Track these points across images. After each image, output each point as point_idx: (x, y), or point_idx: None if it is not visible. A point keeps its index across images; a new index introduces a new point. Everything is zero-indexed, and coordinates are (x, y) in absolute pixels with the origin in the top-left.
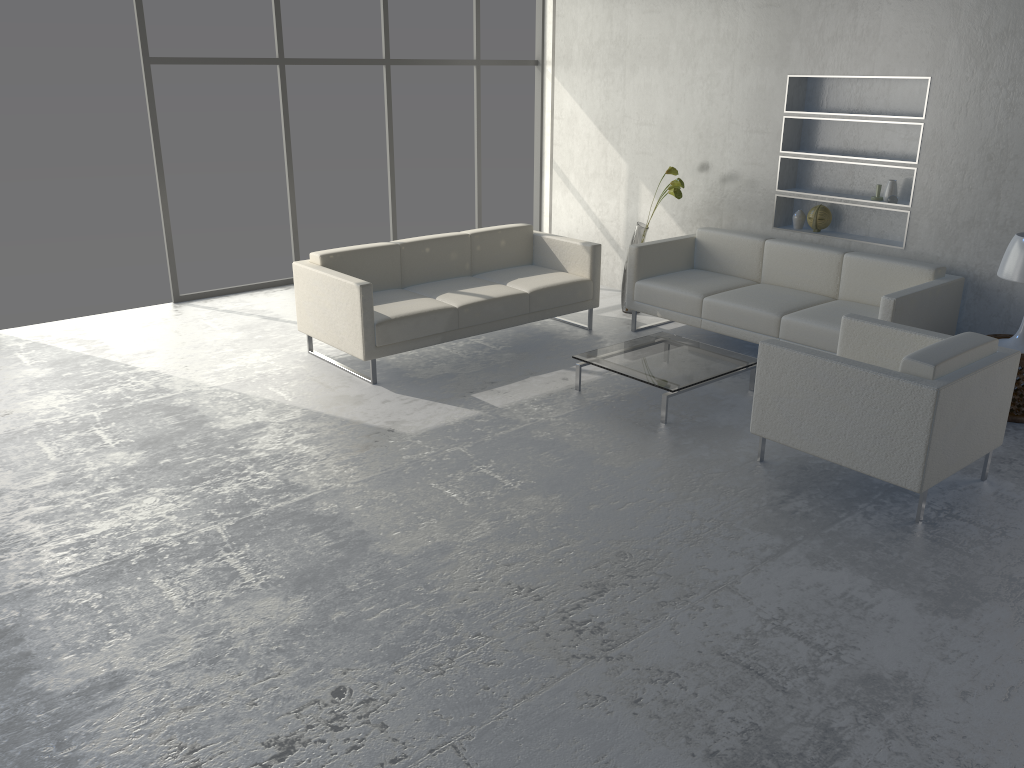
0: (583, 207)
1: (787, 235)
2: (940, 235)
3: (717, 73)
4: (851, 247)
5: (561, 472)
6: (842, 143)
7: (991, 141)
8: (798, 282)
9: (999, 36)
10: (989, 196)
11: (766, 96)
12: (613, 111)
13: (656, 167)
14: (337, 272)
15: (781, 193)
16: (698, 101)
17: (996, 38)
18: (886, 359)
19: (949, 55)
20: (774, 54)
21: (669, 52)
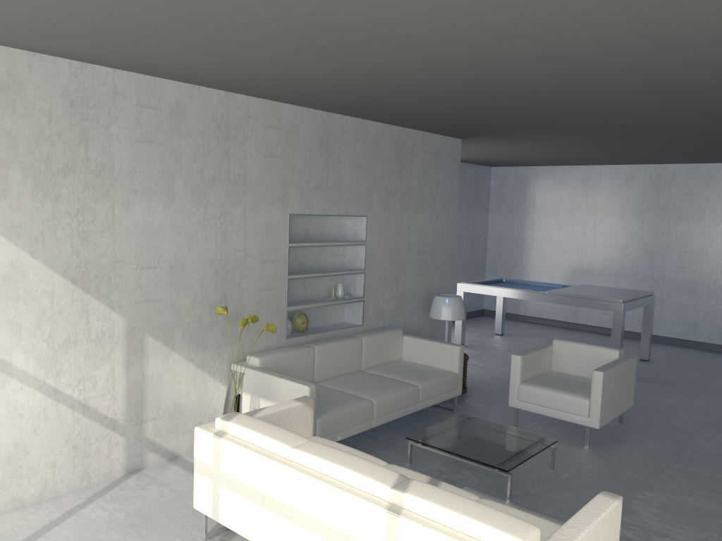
0: (47, 394)
1: (297, 340)
2: (377, 310)
3: (230, 211)
4: (336, 334)
5: (684, 502)
6: (298, 263)
7: (392, 251)
8: (340, 369)
9: (391, 193)
10: (394, 282)
11: (274, 231)
12: (97, 256)
13: (166, 313)
14: (573, 520)
15: (290, 308)
16: (212, 238)
17: (390, 194)
18: (534, 369)
19: (373, 203)
20: (278, 197)
21: (175, 188)
